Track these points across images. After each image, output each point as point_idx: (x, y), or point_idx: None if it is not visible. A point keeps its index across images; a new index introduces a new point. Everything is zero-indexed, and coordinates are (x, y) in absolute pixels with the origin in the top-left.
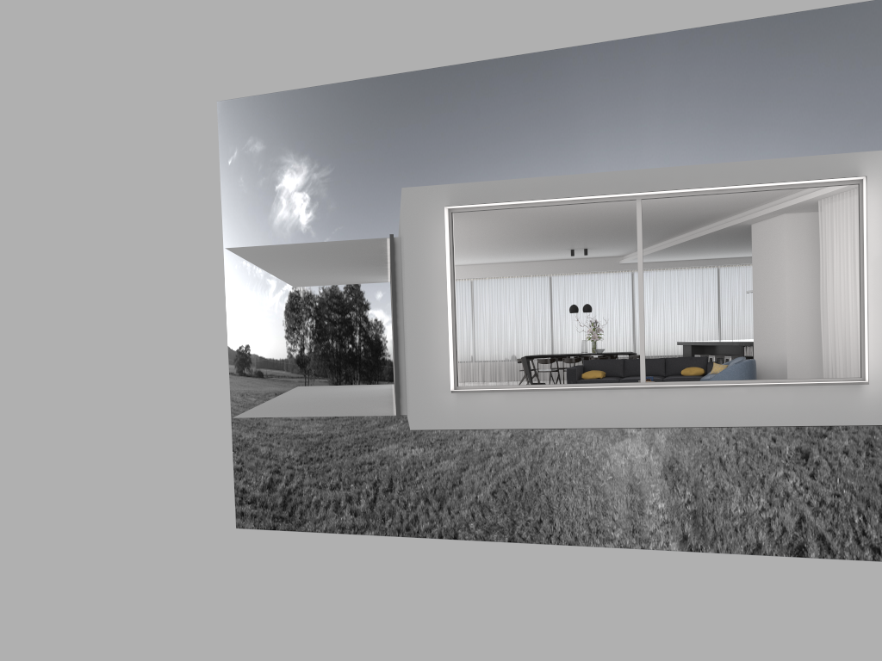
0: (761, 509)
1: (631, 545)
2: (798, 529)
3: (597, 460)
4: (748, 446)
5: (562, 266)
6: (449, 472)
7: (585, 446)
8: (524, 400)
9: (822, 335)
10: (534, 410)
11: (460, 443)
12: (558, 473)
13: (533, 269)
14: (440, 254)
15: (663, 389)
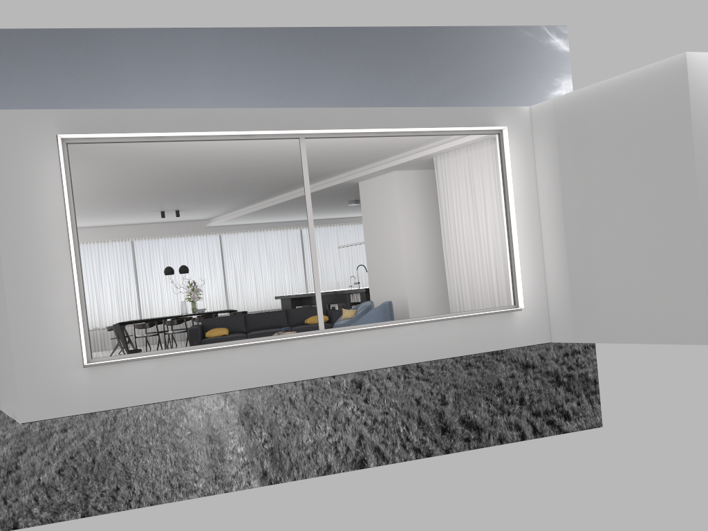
0: (328, 436)
1: (215, 491)
2: (359, 446)
3: (174, 419)
4: (313, 384)
5: (146, 230)
6: (1, 460)
7: (160, 407)
8: (183, 365)
9: (447, 274)
10: (196, 375)
11: (14, 426)
12: (134, 438)
13: (112, 234)
14: (51, 196)
15: (340, 335)
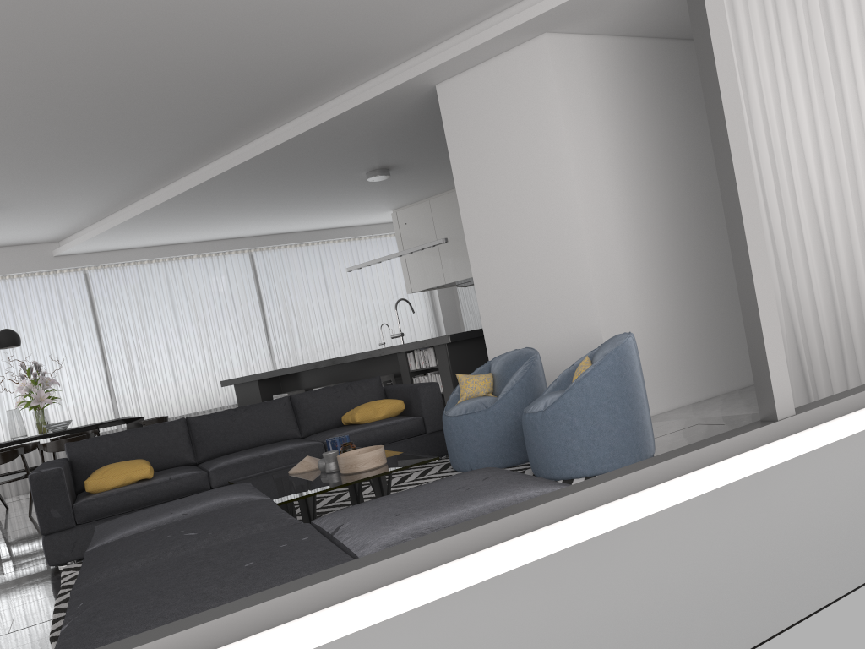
0: None
1: None
2: None
3: None
4: None
5: None
6: None
7: None
8: None
9: None
10: None
11: None
12: None
13: None
14: None
15: None
